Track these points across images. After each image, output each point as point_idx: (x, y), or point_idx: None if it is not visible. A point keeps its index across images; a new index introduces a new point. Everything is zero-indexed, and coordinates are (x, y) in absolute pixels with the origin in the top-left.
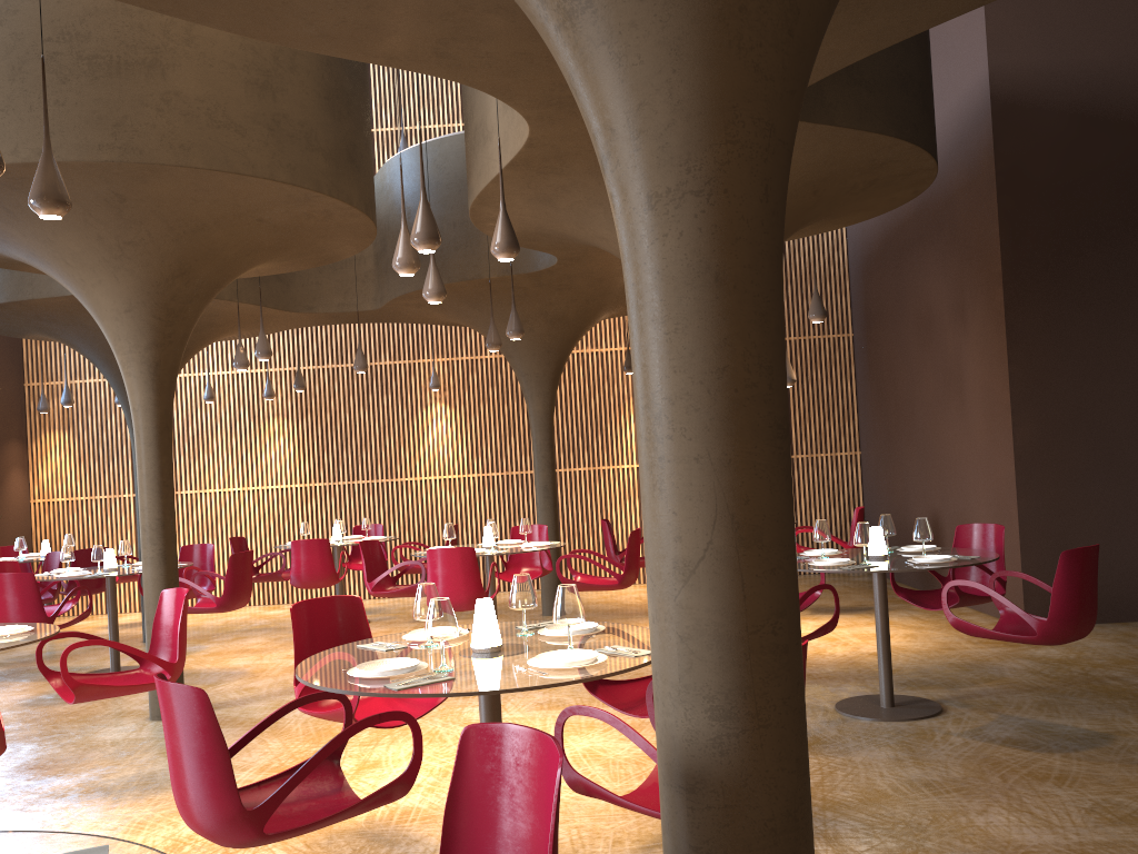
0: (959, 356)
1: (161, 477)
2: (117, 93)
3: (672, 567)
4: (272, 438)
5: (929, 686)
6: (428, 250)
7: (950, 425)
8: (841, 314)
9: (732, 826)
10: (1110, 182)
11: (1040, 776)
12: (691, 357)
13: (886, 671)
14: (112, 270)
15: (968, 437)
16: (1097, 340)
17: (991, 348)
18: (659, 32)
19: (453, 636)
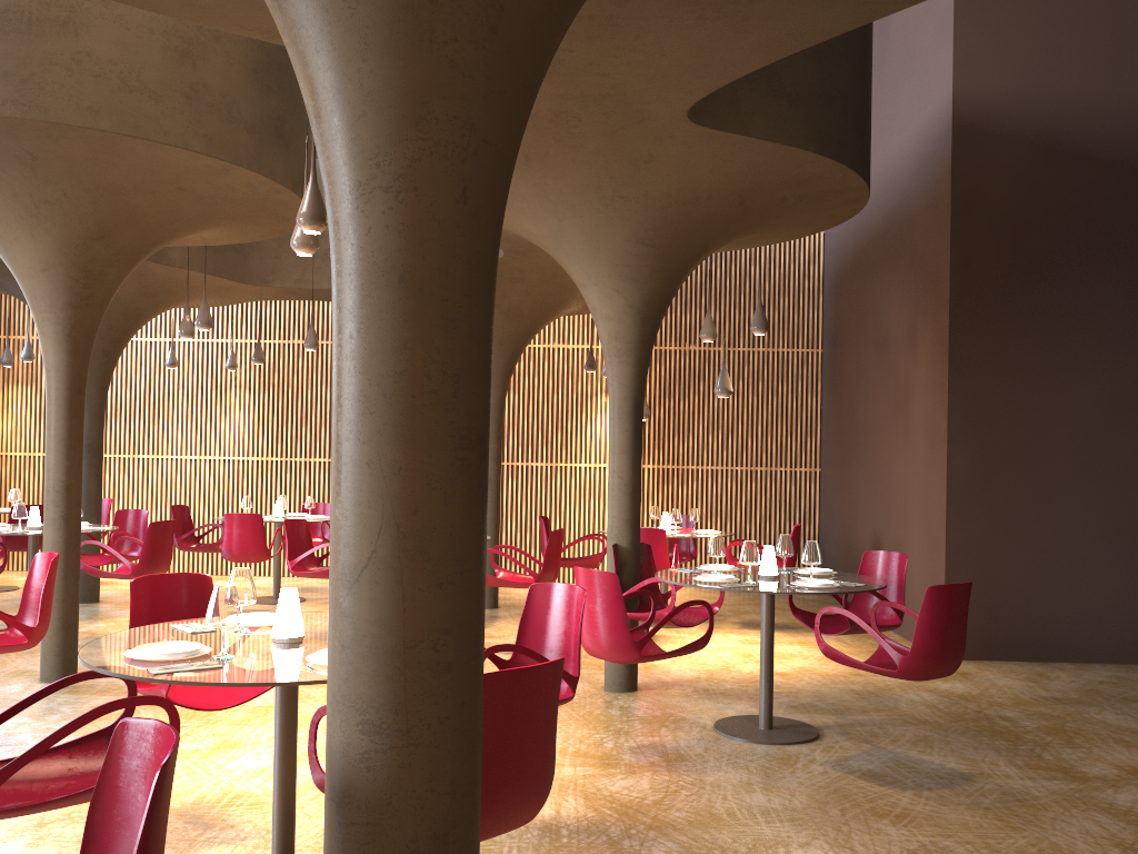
0: (908, 380)
1: (69, 439)
2: (26, 50)
3: (341, 573)
4: (233, 409)
5: (818, 711)
6: (315, 231)
7: (896, 449)
8: (812, 328)
9: (373, 845)
10: (1067, 216)
11: (881, 813)
12: (371, 358)
13: (766, 692)
14: (29, 228)
15: (910, 463)
16: (1040, 375)
17: (935, 375)
18: (349, 19)
19: (234, 624)
